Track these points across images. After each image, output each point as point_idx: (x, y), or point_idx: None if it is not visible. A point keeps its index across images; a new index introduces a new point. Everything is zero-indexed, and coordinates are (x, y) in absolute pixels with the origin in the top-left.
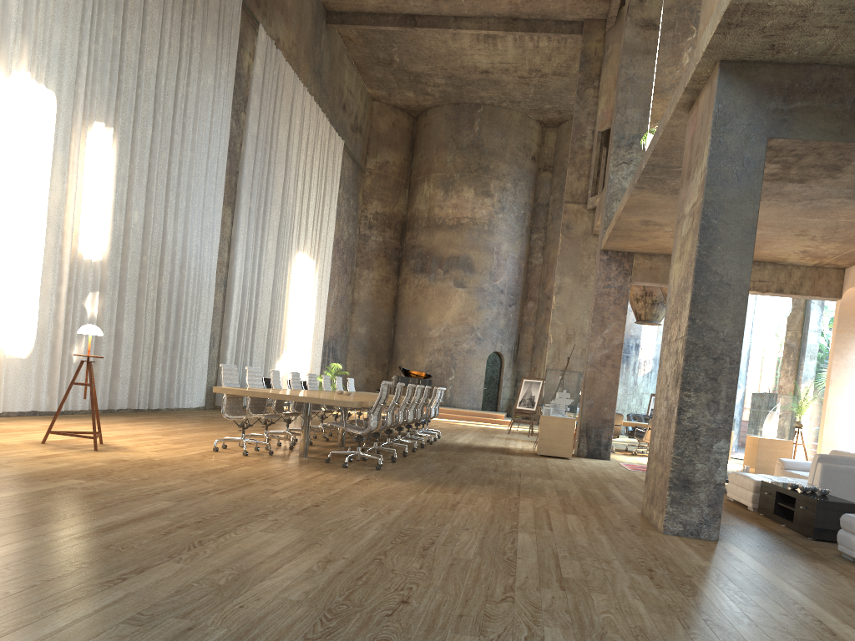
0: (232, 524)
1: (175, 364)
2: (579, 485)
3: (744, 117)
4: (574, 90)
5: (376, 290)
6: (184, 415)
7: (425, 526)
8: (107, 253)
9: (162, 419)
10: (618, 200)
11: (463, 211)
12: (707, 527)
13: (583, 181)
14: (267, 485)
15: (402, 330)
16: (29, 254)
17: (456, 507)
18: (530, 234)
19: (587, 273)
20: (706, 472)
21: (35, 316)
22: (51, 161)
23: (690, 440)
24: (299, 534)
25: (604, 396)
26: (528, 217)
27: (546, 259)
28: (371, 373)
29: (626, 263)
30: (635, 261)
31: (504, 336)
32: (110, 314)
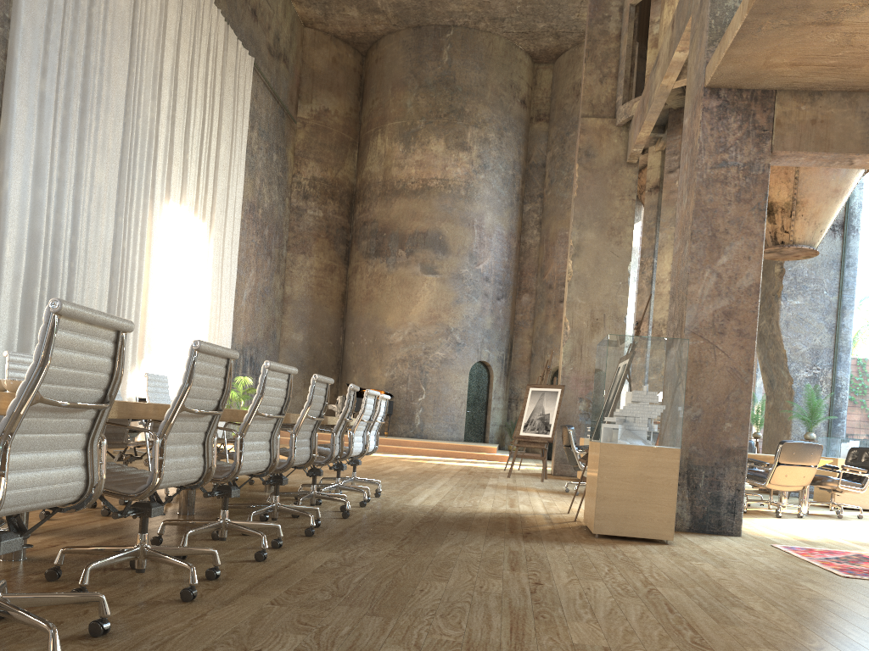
0: None
1: None
2: None
3: None
4: None
5: (316, 283)
6: None
7: None
8: None
9: None
10: None
11: (431, 170)
12: None
13: (608, 84)
14: None
15: (353, 335)
16: None
17: None
18: (522, 204)
19: (620, 223)
20: None
21: None
22: None
23: None
24: None
25: (723, 398)
26: (518, 181)
27: (545, 237)
28: None
29: (760, 113)
30: (780, 109)
31: (492, 340)
32: None
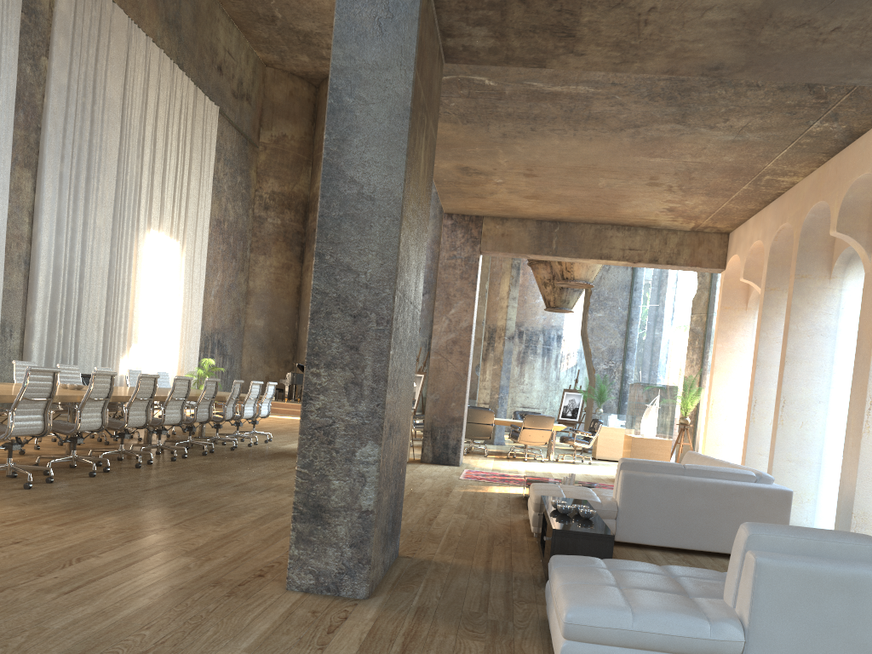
0: None
1: None
2: None
3: None
4: None
5: (274, 279)
6: None
7: None
8: None
9: None
10: None
11: None
12: (351, 579)
13: None
14: None
15: (304, 322)
16: None
17: None
18: None
19: None
20: (347, 494)
21: None
22: None
23: (323, 444)
24: None
25: (451, 389)
26: None
27: None
28: (271, 370)
29: (474, 229)
30: (485, 227)
31: None
32: None
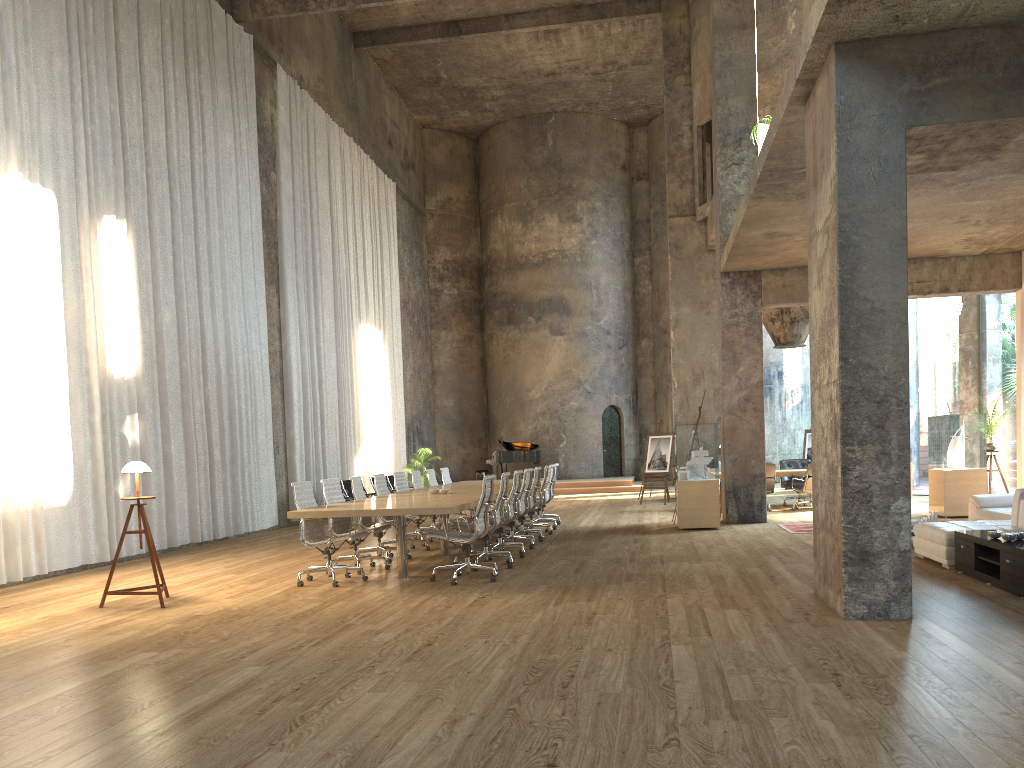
0: (335, 687)
1: (237, 481)
2: (735, 564)
3: (873, 106)
4: (661, 79)
5: (458, 353)
6: (257, 540)
7: (560, 653)
8: (140, 366)
9: (232, 550)
10: (733, 210)
11: (549, 244)
12: (897, 605)
13: (687, 188)
14: (367, 624)
15: (495, 395)
16: (52, 385)
17: (592, 620)
18: (632, 258)
19: (707, 298)
20: (887, 539)
21: (69, 455)
22: (61, 271)
23: (862, 503)
24: (414, 688)
25: (749, 446)
26: (626, 239)
27: (656, 286)
28: (466, 452)
29: (753, 284)
30: (764, 280)
31: (619, 385)
32: (154, 436)
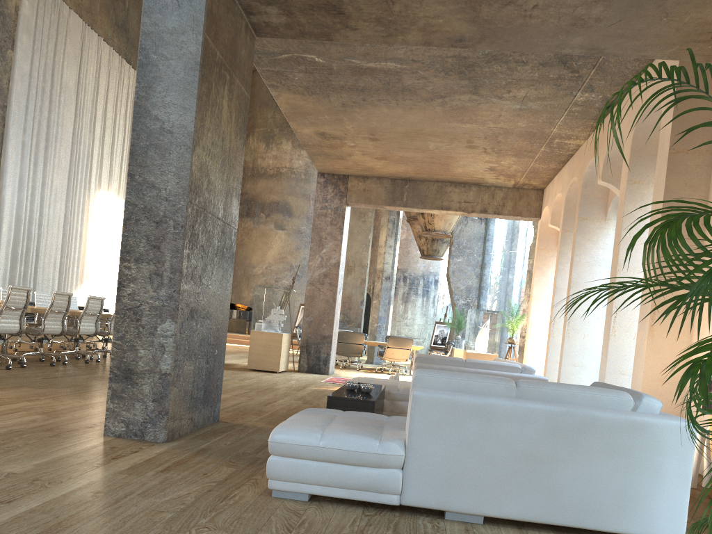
0: None
1: None
2: None
3: None
4: None
5: None
6: None
7: None
8: None
9: None
10: None
11: (282, 162)
12: (153, 427)
13: None
14: None
15: None
16: None
17: None
18: None
19: (365, 210)
20: (151, 360)
21: None
22: None
23: (132, 321)
24: None
25: (322, 313)
26: None
27: None
28: None
29: (342, 185)
30: (350, 183)
31: None
32: None
